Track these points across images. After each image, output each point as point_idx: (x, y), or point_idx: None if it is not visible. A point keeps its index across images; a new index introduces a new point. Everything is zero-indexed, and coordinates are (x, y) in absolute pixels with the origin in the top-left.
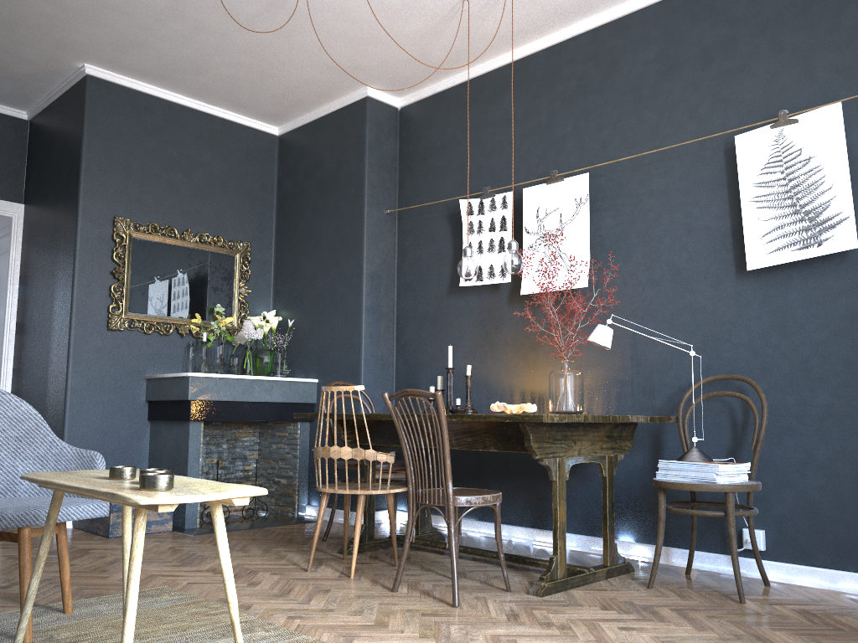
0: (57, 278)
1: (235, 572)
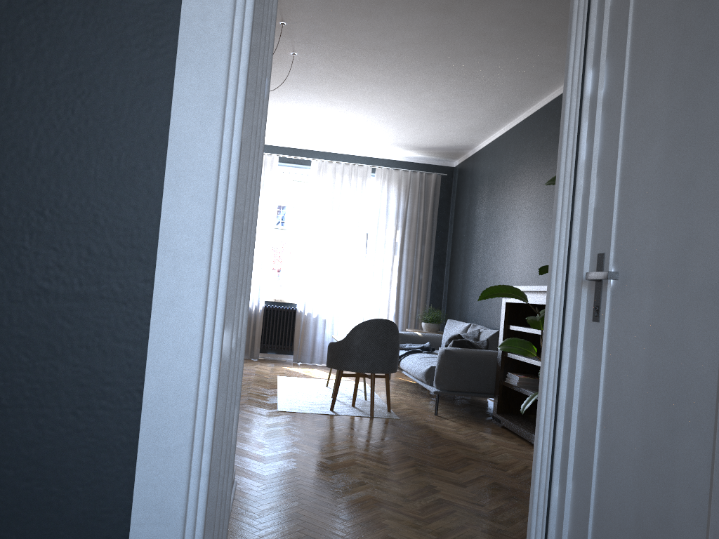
0: None
1: None
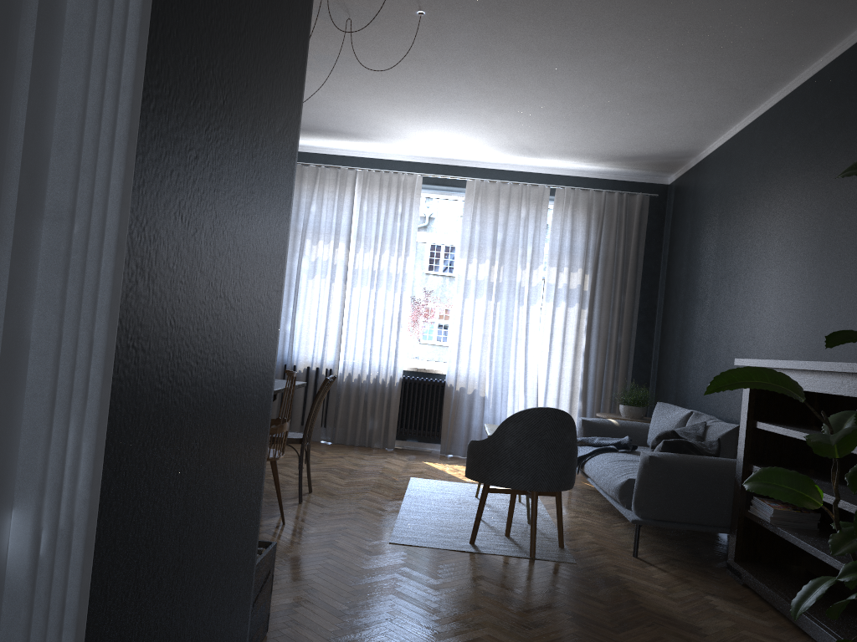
0: (275, 106)
1: (320, 538)
